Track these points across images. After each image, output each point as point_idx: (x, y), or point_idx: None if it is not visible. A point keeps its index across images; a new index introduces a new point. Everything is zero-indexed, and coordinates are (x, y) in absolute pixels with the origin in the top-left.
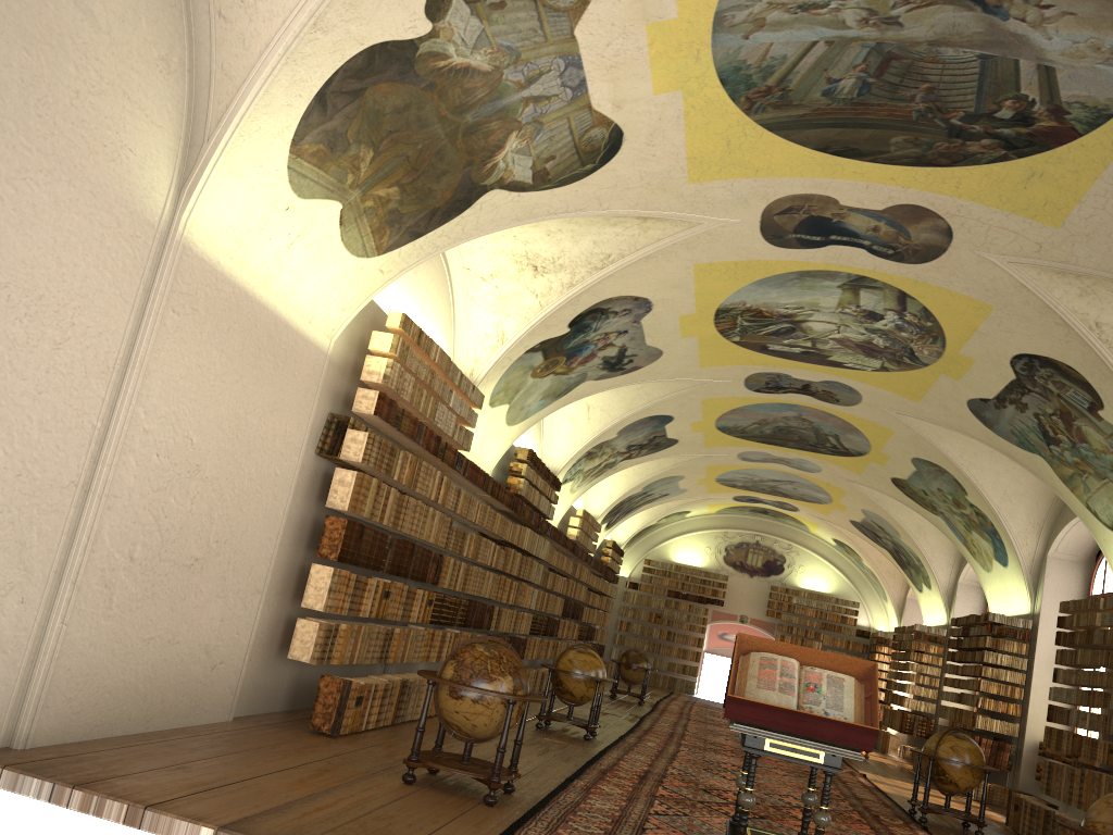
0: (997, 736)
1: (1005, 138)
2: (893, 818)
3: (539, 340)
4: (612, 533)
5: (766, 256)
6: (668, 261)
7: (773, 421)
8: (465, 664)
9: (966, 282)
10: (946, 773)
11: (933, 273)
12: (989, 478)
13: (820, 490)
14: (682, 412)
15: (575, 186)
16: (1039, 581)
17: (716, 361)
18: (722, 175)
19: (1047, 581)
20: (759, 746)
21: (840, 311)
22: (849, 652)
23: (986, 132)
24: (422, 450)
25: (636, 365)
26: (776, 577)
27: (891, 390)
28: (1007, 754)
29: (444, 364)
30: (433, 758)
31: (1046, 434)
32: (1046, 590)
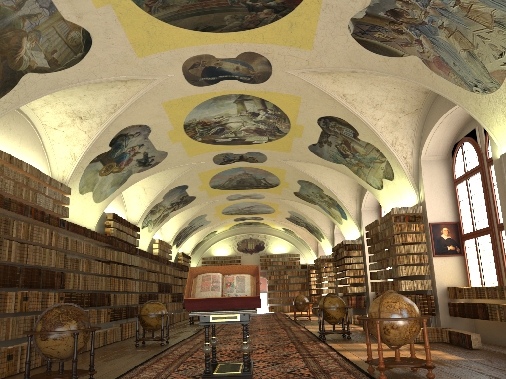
0: (359, 294)
1: (273, 7)
2: (310, 341)
3: (96, 155)
4: (183, 249)
5: (194, 92)
6: (148, 103)
7: (234, 178)
8: (47, 320)
9: (286, 87)
10: (329, 314)
11: (270, 86)
12: (330, 182)
13: (268, 207)
14: (191, 182)
15: (77, 66)
16: (360, 222)
17: (195, 152)
18: (153, 51)
19: (363, 221)
20: (207, 320)
21: (240, 115)
22: (300, 276)
23: (264, 5)
24: (33, 220)
25: (156, 162)
26: (262, 251)
27: (277, 150)
28: (363, 300)
29: (34, 173)
30: (40, 376)
31: (342, 153)
32: (364, 225)
